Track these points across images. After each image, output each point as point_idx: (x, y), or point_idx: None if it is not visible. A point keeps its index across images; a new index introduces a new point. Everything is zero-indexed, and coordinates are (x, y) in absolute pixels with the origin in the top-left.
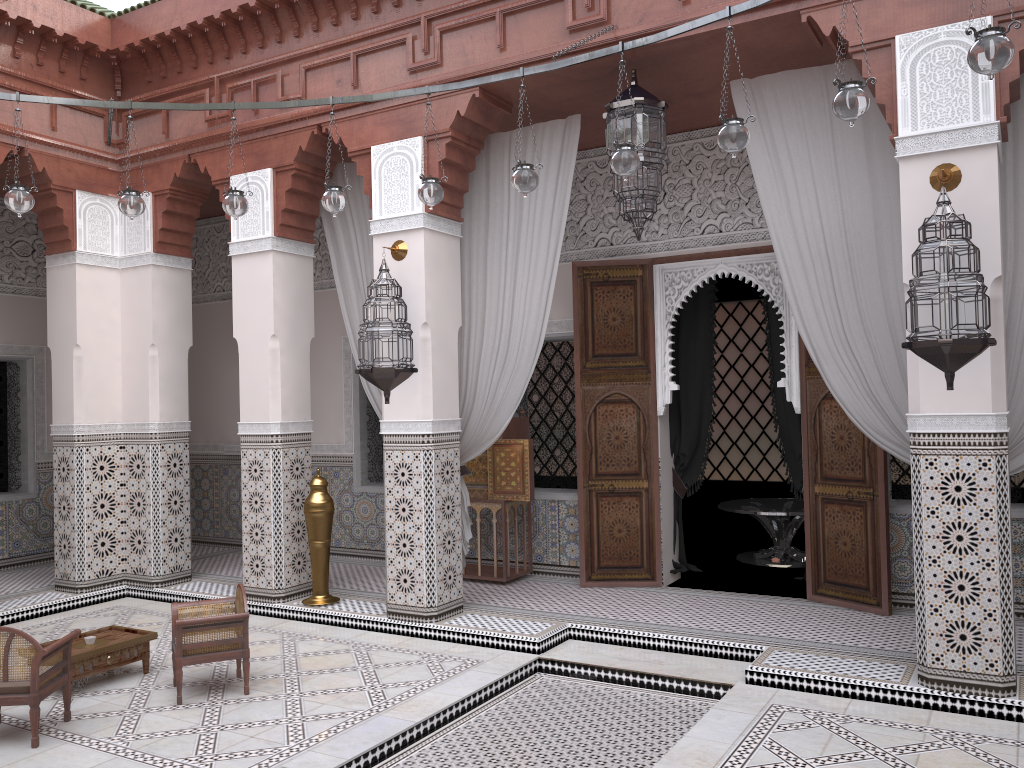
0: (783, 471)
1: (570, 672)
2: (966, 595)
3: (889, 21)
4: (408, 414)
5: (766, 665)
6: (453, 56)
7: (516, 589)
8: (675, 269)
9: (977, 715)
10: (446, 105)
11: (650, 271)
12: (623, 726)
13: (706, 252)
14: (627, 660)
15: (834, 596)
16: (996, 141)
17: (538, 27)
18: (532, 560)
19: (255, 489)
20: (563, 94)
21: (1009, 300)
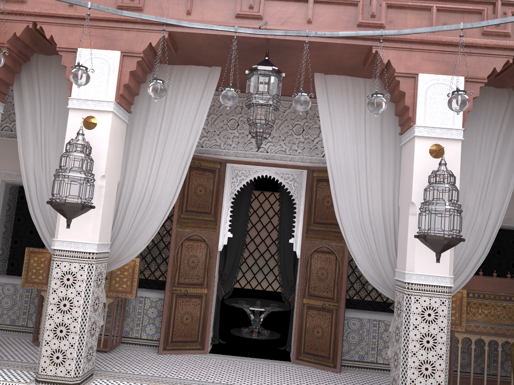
0: (253, 283)
1: None
2: (428, 373)
3: (416, 65)
4: (79, 237)
5: None
6: (152, 7)
7: (117, 356)
8: (239, 168)
9: None
10: (142, 36)
11: (224, 166)
12: None
13: (258, 162)
14: None
15: (308, 361)
16: (462, 138)
17: (216, 7)
18: (122, 335)
19: None
20: (212, 52)
21: None
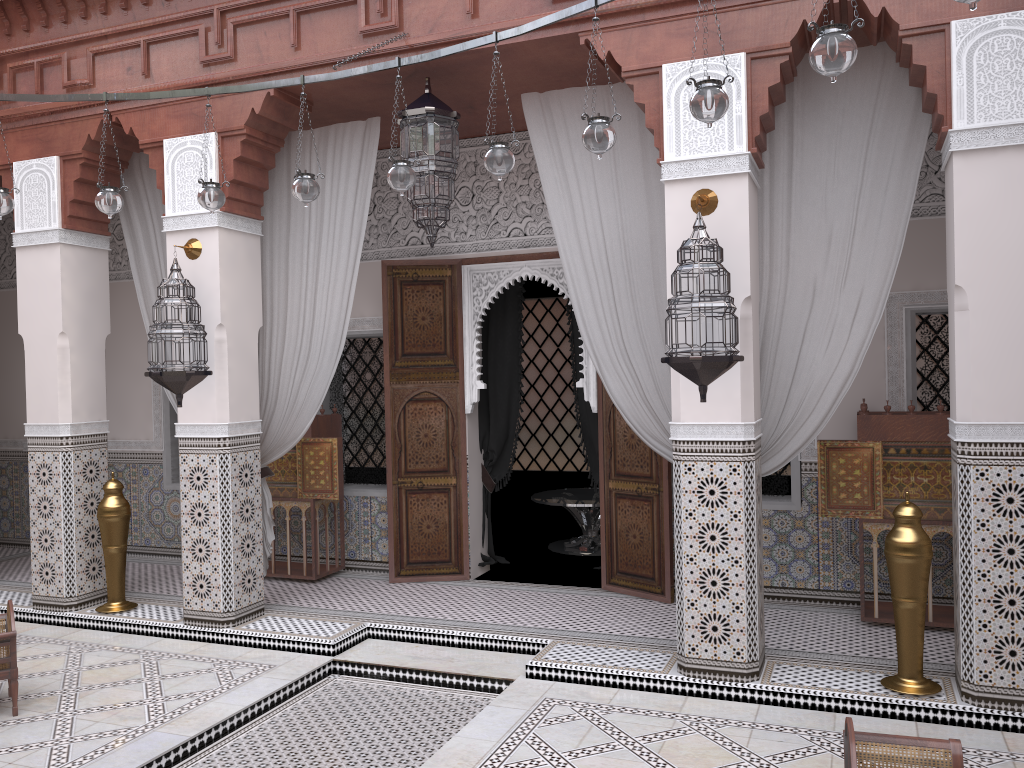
0: None
1: (363, 673)
2: (718, 590)
3: (657, 50)
4: (203, 417)
5: (545, 659)
6: (247, 51)
7: (325, 587)
8: (482, 270)
9: (725, 699)
10: (241, 101)
11: (459, 271)
12: (403, 727)
13: (512, 255)
14: (419, 658)
15: (625, 585)
16: (747, 170)
17: (332, 29)
18: (345, 556)
19: (44, 494)
20: (363, 96)
21: (765, 315)
